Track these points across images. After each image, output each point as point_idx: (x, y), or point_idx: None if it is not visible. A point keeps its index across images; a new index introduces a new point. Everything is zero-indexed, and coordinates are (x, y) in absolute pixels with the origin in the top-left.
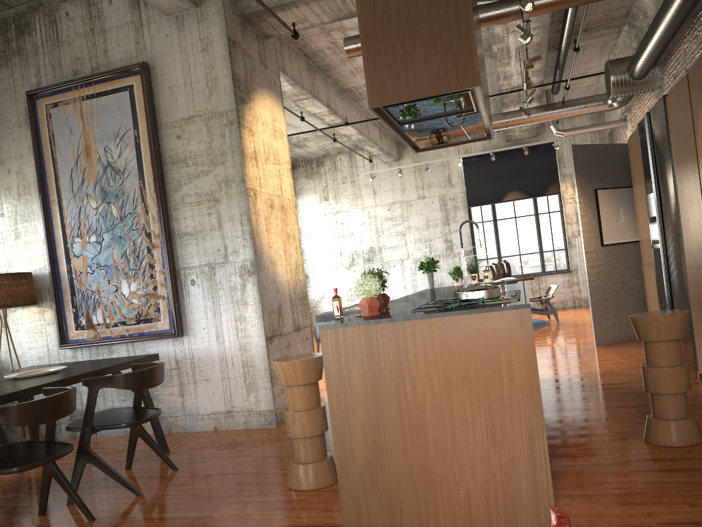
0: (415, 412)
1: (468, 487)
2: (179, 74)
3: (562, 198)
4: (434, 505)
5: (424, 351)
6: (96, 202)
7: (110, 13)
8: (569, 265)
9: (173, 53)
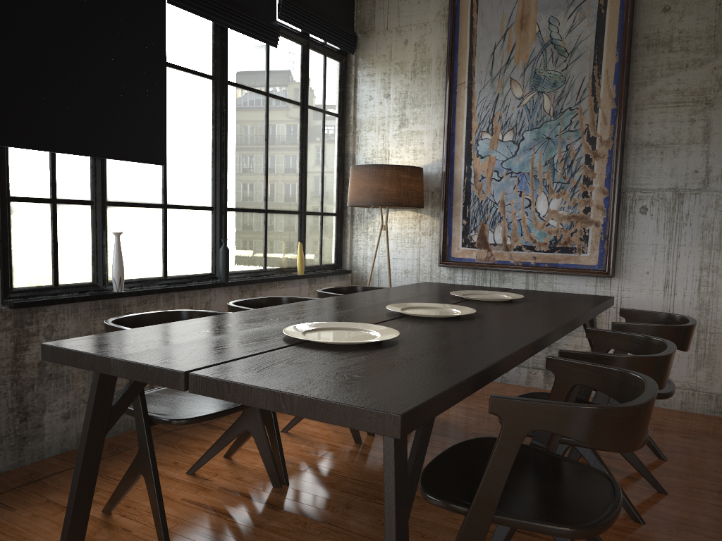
0: None
1: None
2: None
3: None
4: None
5: None
6: (522, 89)
7: None
8: None
9: None
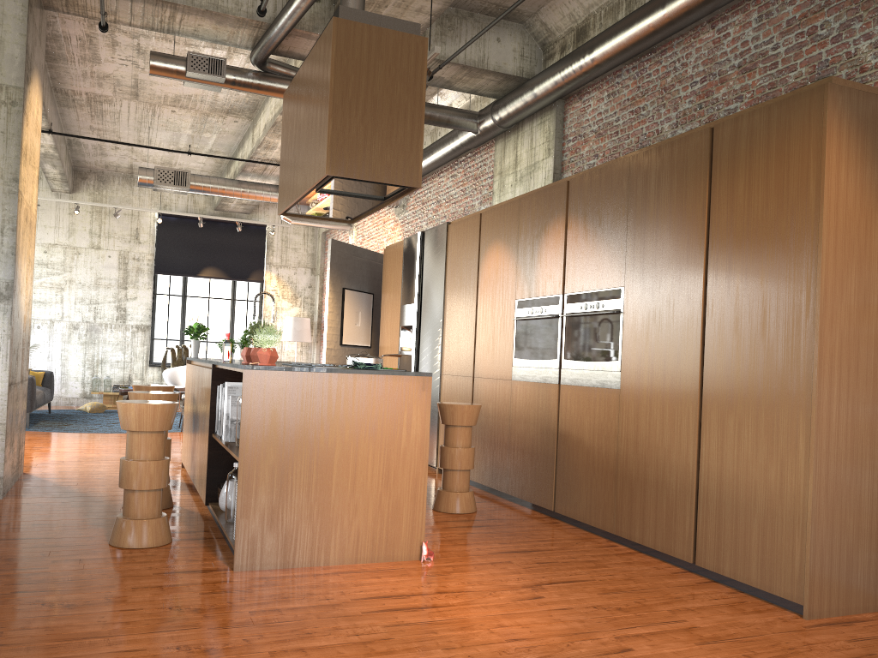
0: (324, 457)
1: (359, 526)
2: None
3: (264, 288)
4: (327, 543)
5: (342, 402)
6: None
7: None
8: None
9: None
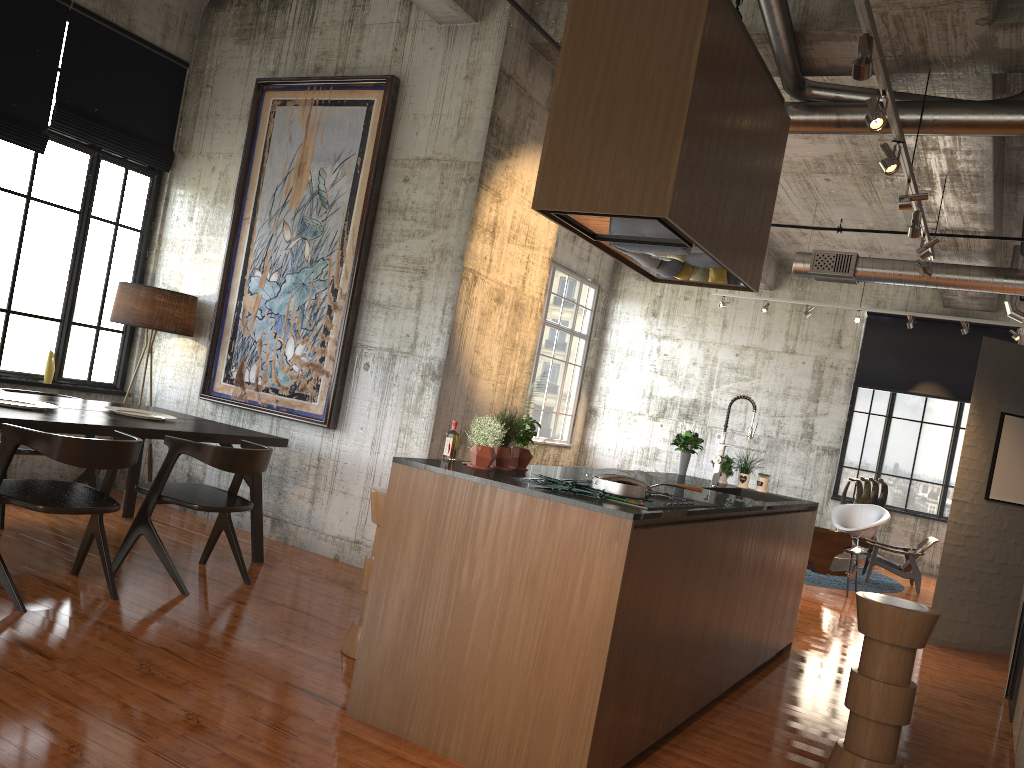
0: (464, 602)
1: (493, 718)
2: (431, 101)
3: None
4: (450, 725)
5: (496, 530)
6: (291, 233)
7: (376, 5)
8: None
9: (432, 72)
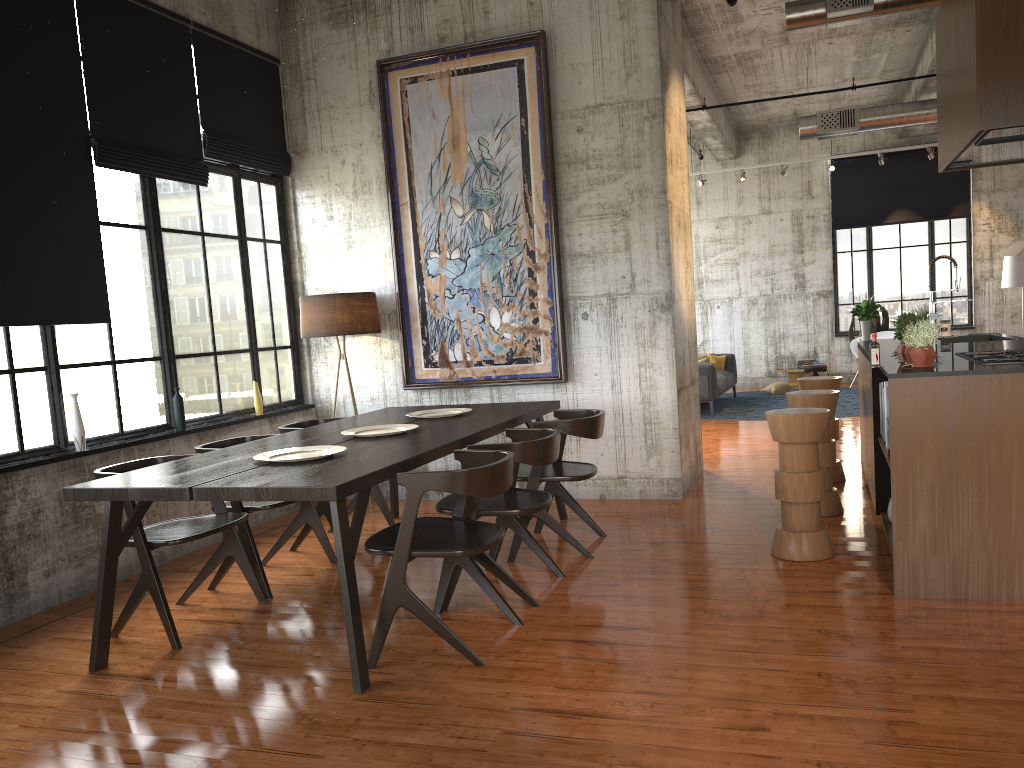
0: (998, 475)
1: None
2: (587, 48)
3: (972, 224)
4: (1009, 575)
5: (1018, 409)
6: (462, 208)
7: None
8: (972, 318)
9: (580, 20)
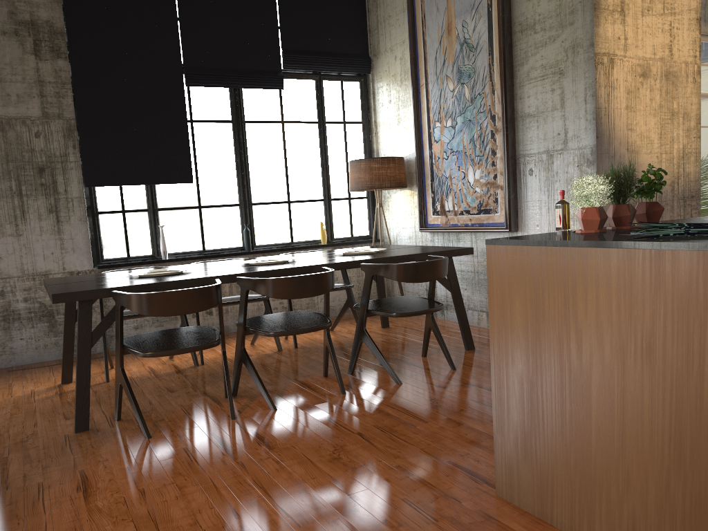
0: (578, 381)
1: (634, 511)
2: None
3: None
4: (590, 514)
5: (596, 297)
6: (452, 83)
7: None
8: None
9: None
